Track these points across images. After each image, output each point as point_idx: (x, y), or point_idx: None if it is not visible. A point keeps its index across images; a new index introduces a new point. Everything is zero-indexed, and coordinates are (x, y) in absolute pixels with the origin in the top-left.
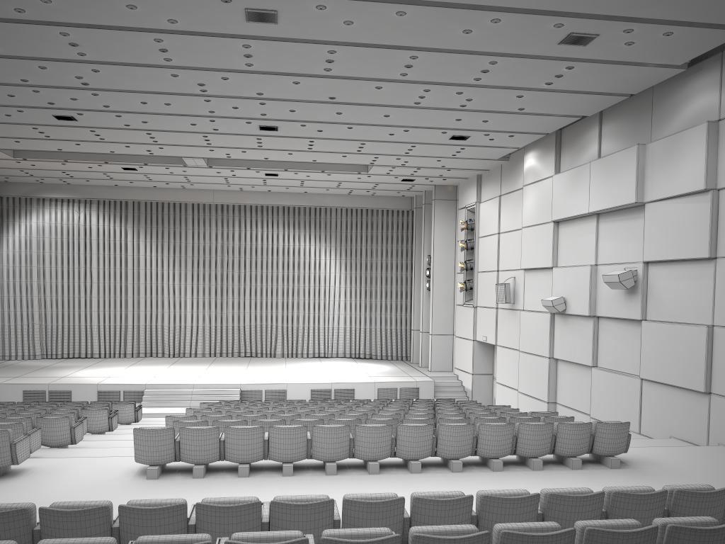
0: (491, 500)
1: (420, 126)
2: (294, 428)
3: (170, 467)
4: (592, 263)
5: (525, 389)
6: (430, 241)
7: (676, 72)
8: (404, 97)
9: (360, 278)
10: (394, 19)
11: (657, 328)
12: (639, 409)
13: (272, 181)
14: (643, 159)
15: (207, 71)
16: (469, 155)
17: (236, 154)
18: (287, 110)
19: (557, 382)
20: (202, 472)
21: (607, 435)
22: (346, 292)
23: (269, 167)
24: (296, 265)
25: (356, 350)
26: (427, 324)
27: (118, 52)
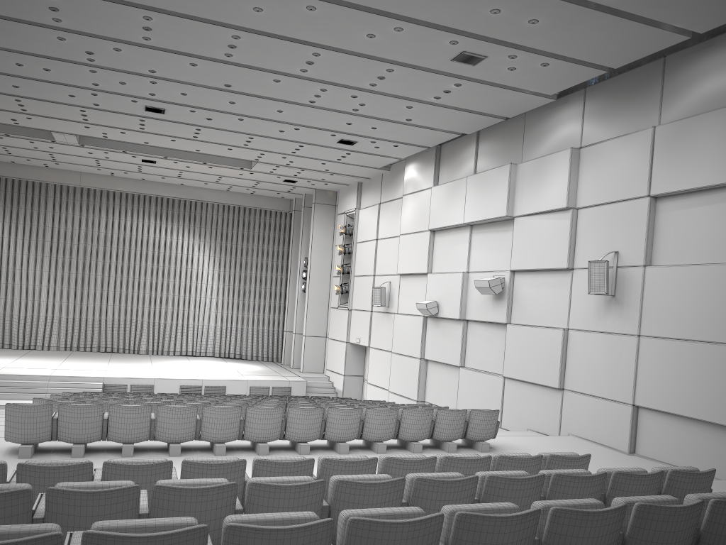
0: (393, 462)
1: (311, 126)
2: (185, 408)
3: (44, 447)
4: (464, 270)
5: (396, 388)
6: (308, 244)
7: (547, 101)
8: (300, 94)
9: (234, 277)
10: (304, 13)
11: (520, 331)
12: (501, 405)
13: (149, 169)
14: (514, 177)
15: (99, 39)
16: (354, 161)
17: (114, 134)
18: (179, 93)
19: (426, 382)
20: (82, 451)
21: (479, 421)
22: (219, 290)
23: (147, 153)
24: (167, 259)
25: (226, 349)
26: (301, 325)
27: (0, 4)
